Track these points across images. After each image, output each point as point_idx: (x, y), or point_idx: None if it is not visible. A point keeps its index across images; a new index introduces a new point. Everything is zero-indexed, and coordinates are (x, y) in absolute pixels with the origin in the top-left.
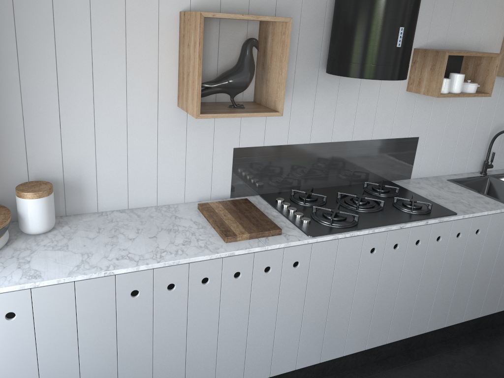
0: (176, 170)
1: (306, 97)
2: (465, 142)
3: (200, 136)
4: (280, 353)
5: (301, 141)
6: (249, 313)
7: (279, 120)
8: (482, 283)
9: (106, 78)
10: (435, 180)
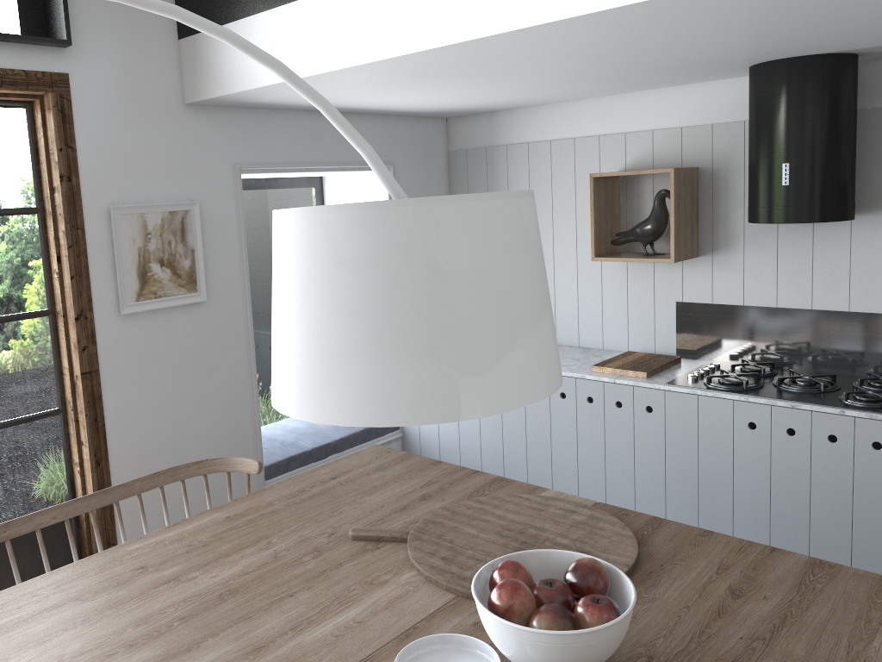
0: (619, 317)
1: (763, 250)
2: None
3: (640, 286)
4: (644, 511)
5: (764, 304)
6: (605, 446)
7: (729, 275)
8: None
9: (561, 231)
10: None
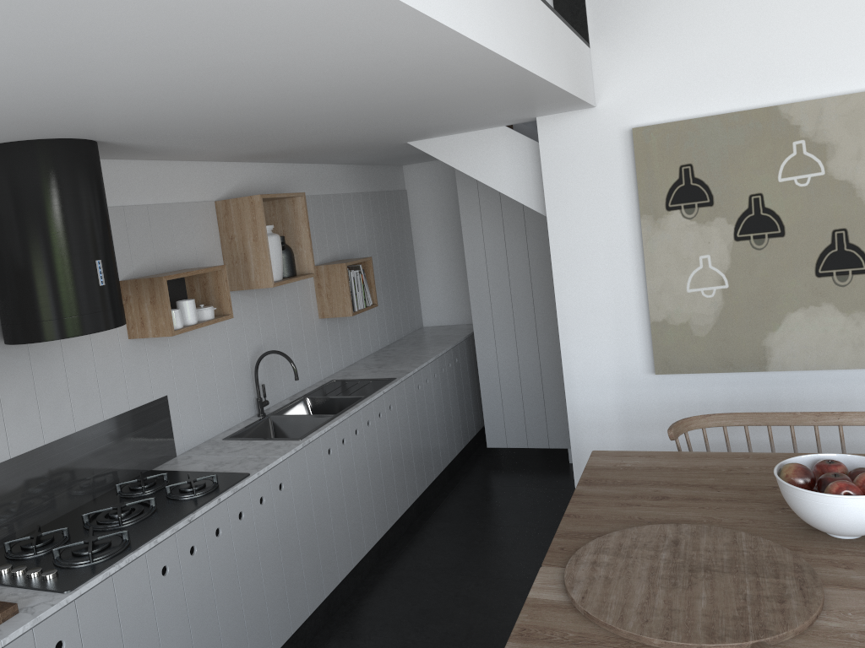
0: None
1: None
2: (226, 383)
3: None
4: None
5: None
6: None
7: None
8: (311, 551)
9: None
10: (209, 446)
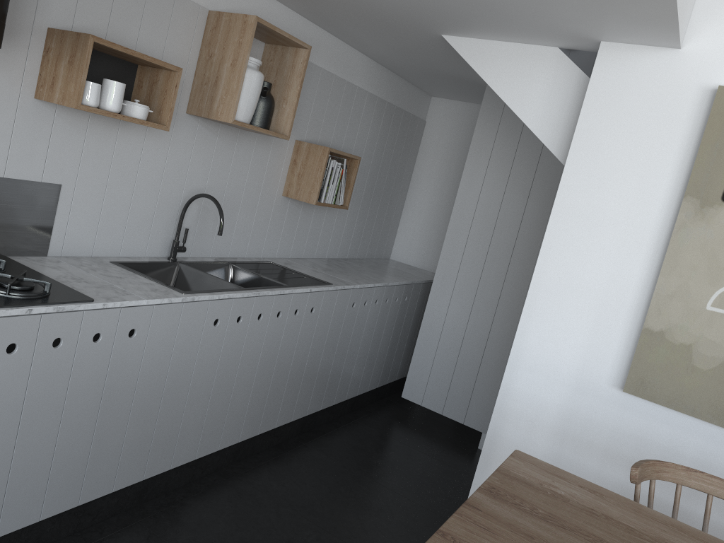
0: None
1: None
2: (144, 207)
3: None
4: None
5: None
6: None
7: None
8: (145, 422)
9: None
10: (90, 261)
